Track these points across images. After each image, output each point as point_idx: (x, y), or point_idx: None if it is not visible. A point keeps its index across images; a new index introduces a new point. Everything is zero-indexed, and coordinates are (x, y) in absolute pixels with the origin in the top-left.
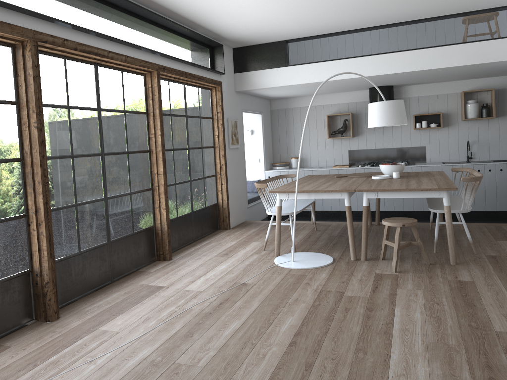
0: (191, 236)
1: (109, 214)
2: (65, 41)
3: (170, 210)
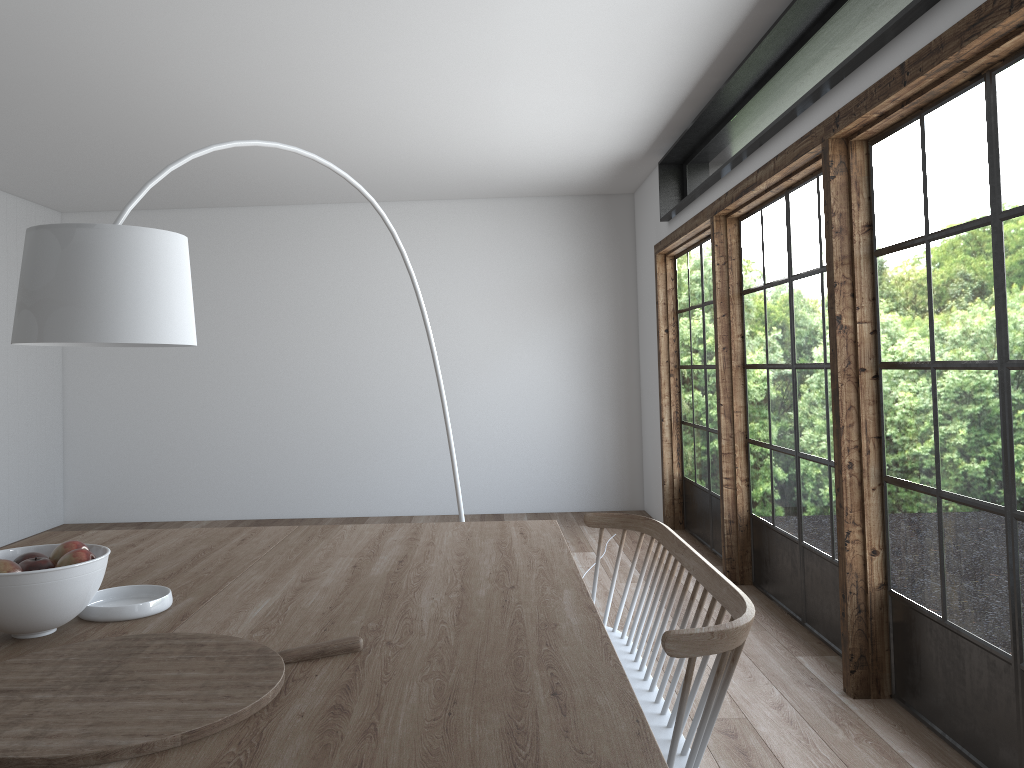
0: (1009, 765)
1: (801, 488)
2: (726, 196)
3: (917, 572)
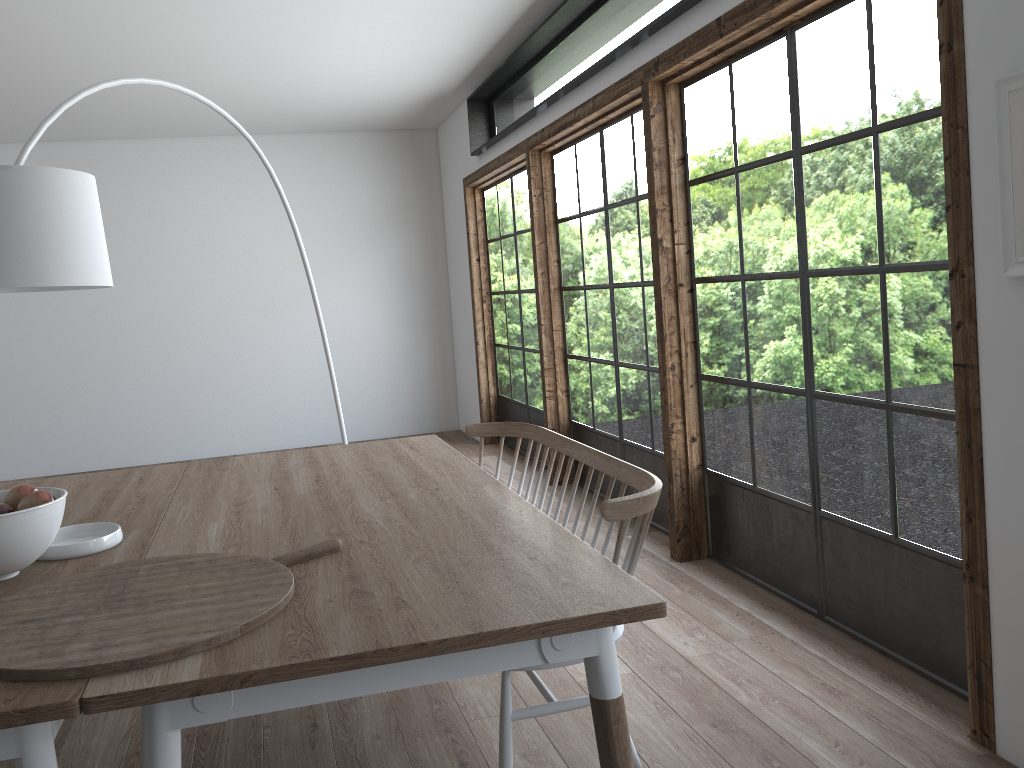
0: (810, 591)
1: (621, 393)
2: (542, 132)
3: (731, 451)
